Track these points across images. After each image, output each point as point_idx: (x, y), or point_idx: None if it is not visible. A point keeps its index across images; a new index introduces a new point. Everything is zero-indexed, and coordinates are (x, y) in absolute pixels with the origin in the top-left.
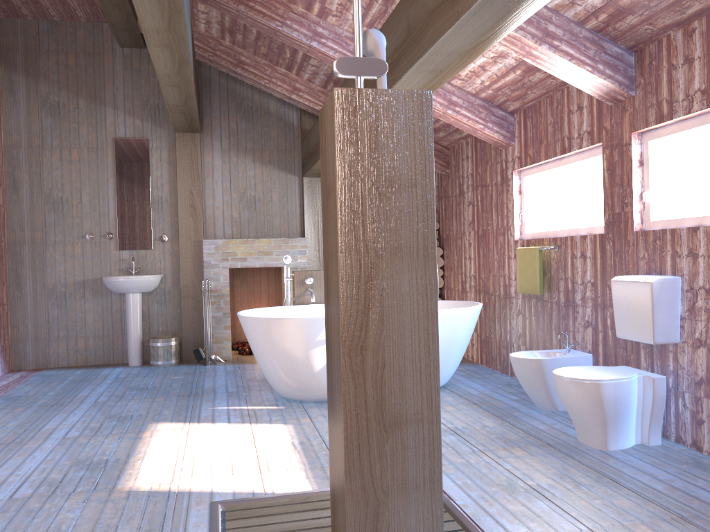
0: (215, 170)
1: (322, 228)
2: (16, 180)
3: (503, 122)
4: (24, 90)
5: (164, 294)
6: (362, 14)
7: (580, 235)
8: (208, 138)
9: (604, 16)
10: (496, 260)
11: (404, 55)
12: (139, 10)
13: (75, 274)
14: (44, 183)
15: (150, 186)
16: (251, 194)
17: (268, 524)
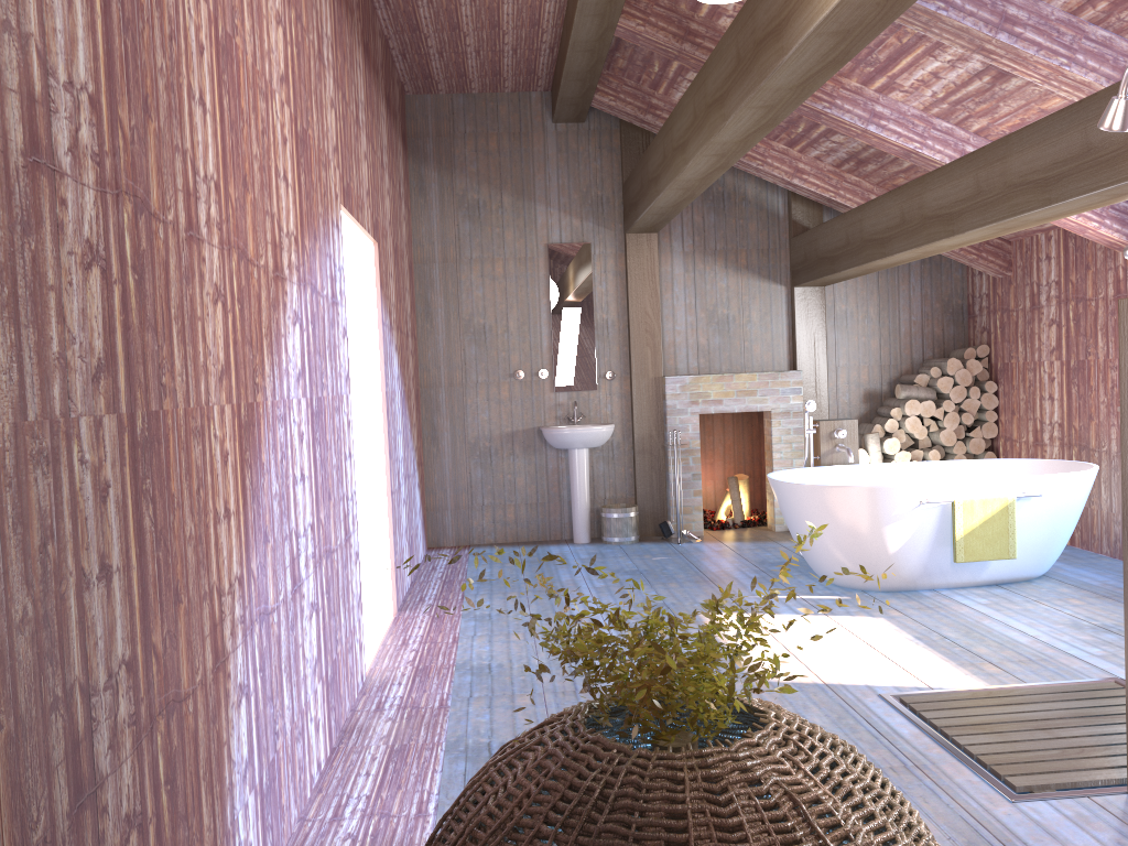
0: (675, 282)
1: (1121, 414)
2: (430, 304)
3: (1125, 218)
4: (436, 187)
5: (612, 448)
6: (950, 92)
7: None
8: (665, 239)
9: None
10: (1104, 403)
11: (1075, 175)
12: (725, 127)
13: (501, 424)
14: (463, 308)
15: (593, 306)
16: (722, 312)
17: (970, 716)
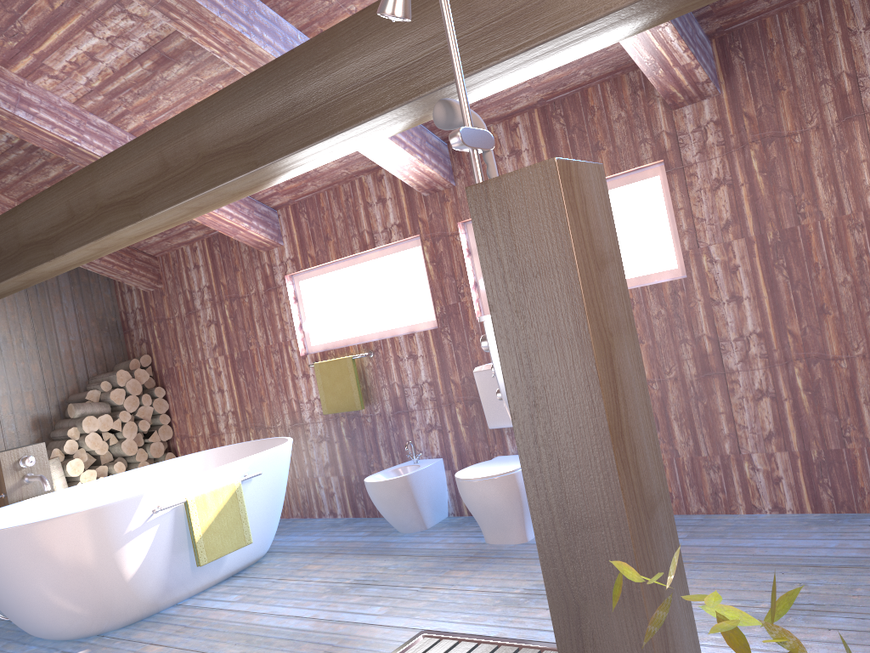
0: None
1: (495, 321)
2: None
3: (267, 220)
4: None
5: None
6: (107, 79)
7: (405, 335)
8: None
9: None
10: (272, 384)
11: (282, 134)
12: None
13: None
14: None
15: None
16: None
17: None
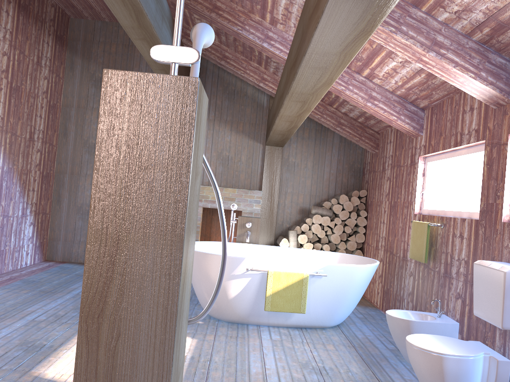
0: None
1: None
2: (67, 129)
3: (414, 116)
4: (80, 68)
5: None
6: None
7: (461, 218)
8: None
9: (487, 29)
10: (400, 227)
11: (299, 54)
12: (113, 10)
13: None
14: (84, 133)
15: None
16: (226, 154)
17: None
